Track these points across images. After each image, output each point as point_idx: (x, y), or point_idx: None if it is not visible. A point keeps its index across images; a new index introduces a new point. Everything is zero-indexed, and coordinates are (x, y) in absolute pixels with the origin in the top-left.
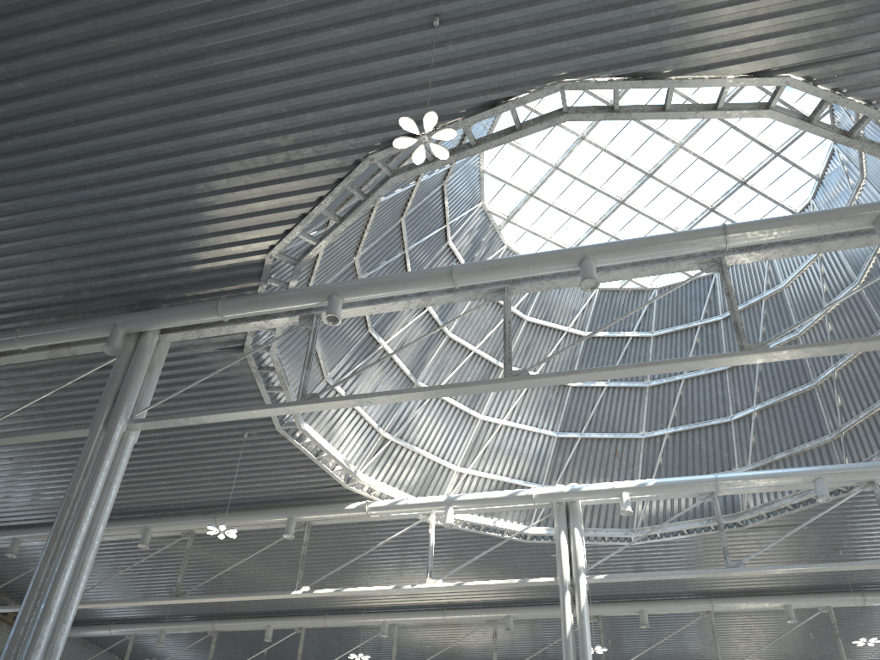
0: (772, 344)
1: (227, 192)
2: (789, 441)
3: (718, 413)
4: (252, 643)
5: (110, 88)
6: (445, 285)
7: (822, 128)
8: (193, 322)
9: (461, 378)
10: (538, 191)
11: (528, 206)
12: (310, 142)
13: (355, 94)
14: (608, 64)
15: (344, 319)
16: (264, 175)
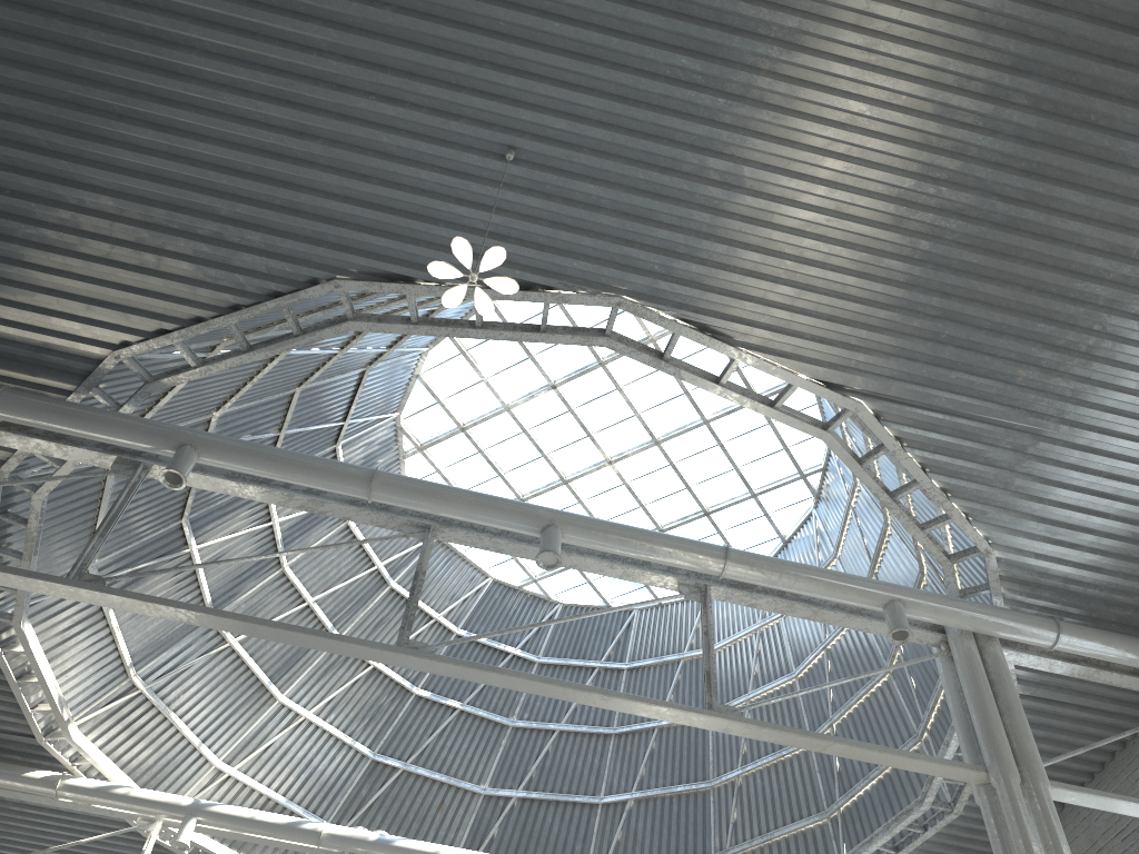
0: None
1: (102, 240)
2: (662, 850)
3: (587, 789)
4: None
5: (4, 20)
6: (355, 492)
7: (870, 476)
8: None
9: None
10: (473, 428)
11: (453, 442)
12: (263, 227)
13: (359, 193)
14: (681, 302)
15: (157, 491)
16: (172, 241)
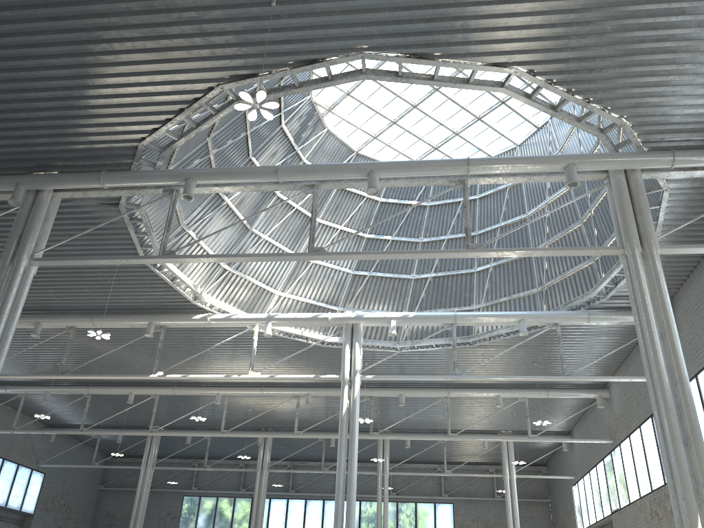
0: (509, 220)
1: (110, 97)
2: (510, 290)
3: (467, 266)
4: (117, 402)
5: (18, 15)
6: (272, 180)
7: (537, 103)
8: (80, 187)
9: (285, 227)
10: (353, 91)
11: (345, 102)
12: (176, 70)
13: (211, 42)
14: (396, 45)
15: None
16: (139, 89)
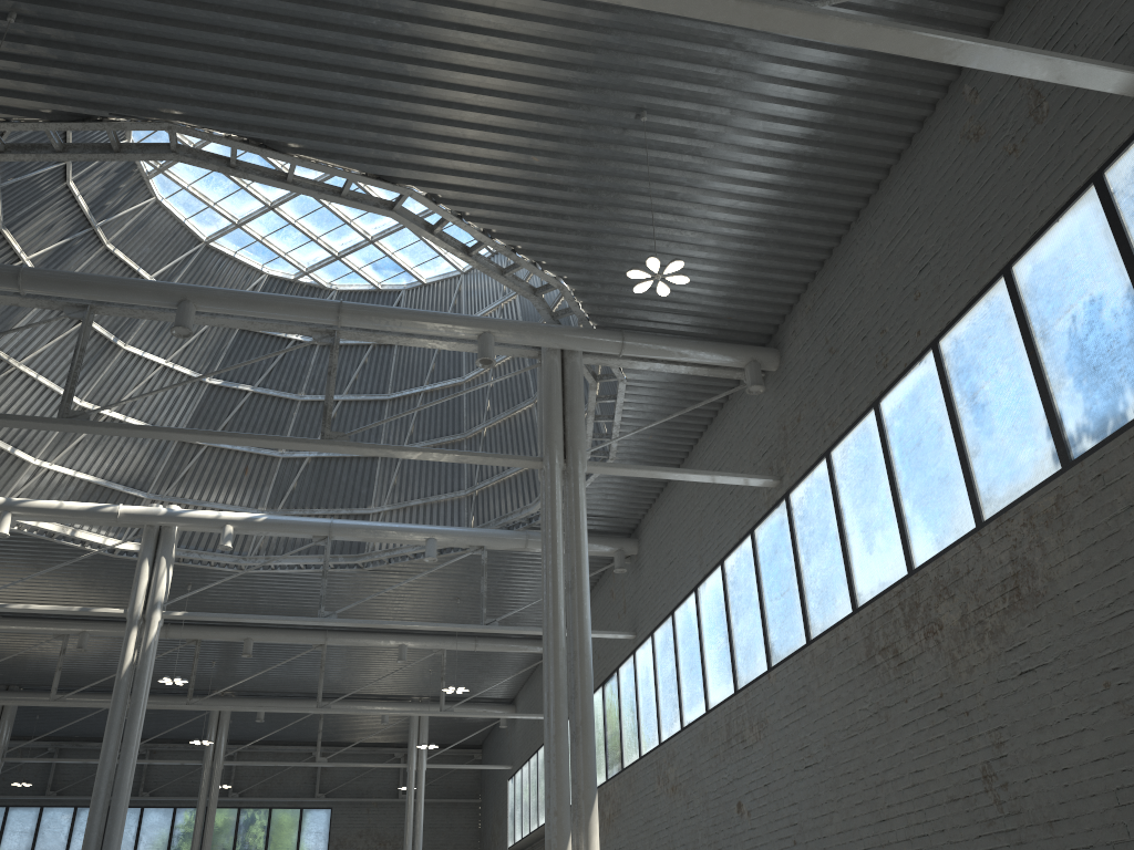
0: (438, 384)
1: None
2: (428, 489)
3: None
4: None
5: None
6: (7, 289)
7: (443, 241)
8: None
9: (61, 352)
10: (204, 147)
11: None
12: None
13: None
14: (226, 121)
15: None
16: None
